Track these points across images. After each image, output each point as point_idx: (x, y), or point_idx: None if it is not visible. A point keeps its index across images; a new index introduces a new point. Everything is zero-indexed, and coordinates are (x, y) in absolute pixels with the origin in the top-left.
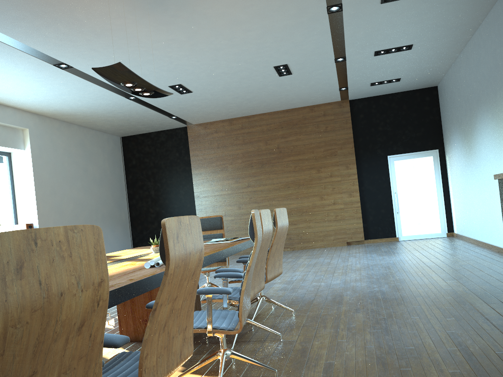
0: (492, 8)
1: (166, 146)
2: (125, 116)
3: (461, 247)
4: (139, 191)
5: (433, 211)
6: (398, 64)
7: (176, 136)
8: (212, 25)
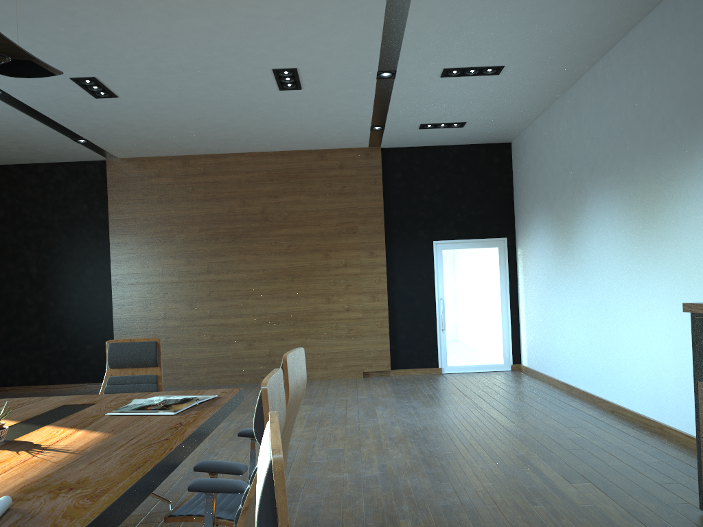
0: (641, 21)
1: (65, 190)
2: None
3: (545, 394)
4: (8, 265)
5: (495, 330)
6: (471, 98)
7: (84, 175)
8: None
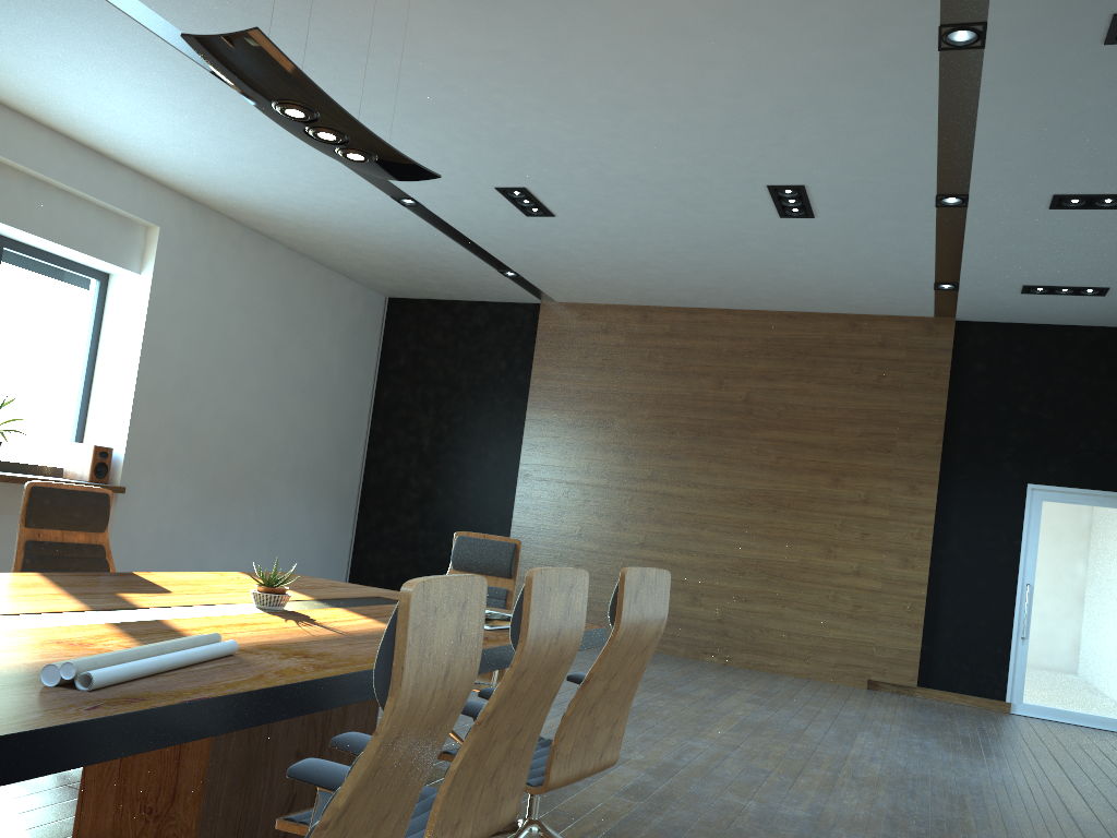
0: None
1: (482, 339)
2: (394, 247)
3: None
4: (397, 430)
5: None
6: (1112, 247)
7: (510, 322)
8: (611, 29)
